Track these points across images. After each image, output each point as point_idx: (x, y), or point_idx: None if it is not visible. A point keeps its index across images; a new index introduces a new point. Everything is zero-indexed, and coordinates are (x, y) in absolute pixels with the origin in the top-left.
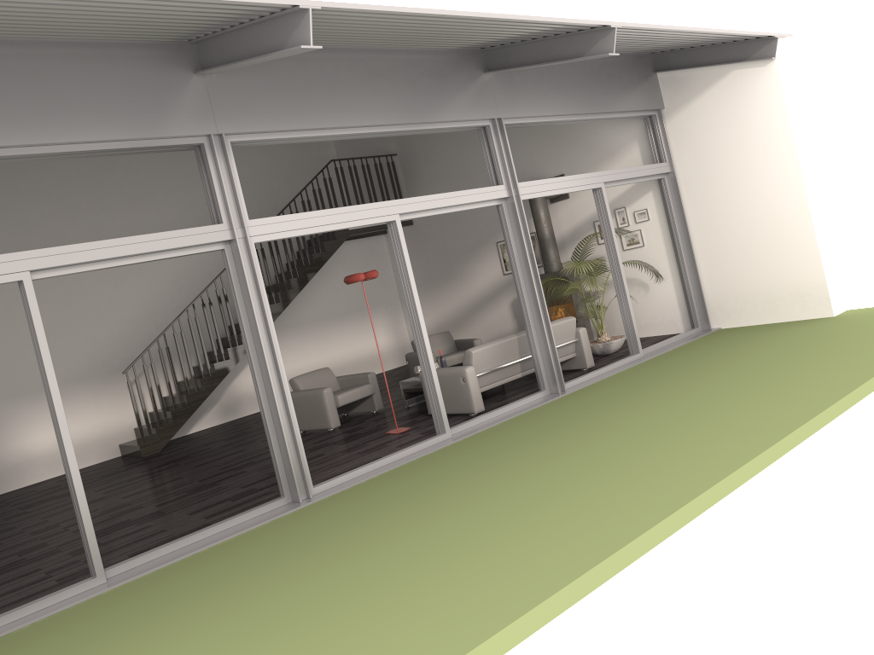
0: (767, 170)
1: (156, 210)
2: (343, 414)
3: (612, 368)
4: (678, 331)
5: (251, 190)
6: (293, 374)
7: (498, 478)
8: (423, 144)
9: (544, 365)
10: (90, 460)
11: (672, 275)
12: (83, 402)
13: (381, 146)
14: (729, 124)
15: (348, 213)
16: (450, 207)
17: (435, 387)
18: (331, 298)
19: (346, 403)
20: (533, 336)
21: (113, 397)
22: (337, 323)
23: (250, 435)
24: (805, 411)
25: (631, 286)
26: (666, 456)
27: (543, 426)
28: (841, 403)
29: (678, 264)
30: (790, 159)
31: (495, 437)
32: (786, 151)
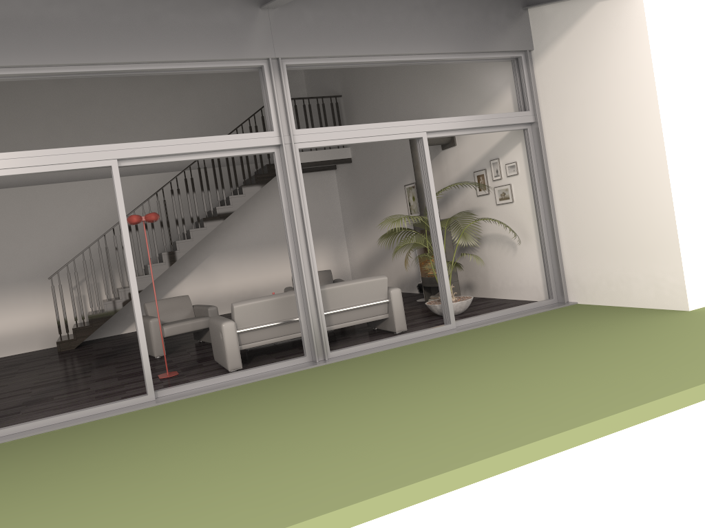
0: (627, 124)
1: (130, 139)
2: (198, 341)
3: (405, 339)
4: (540, 298)
5: (219, 125)
6: (228, 290)
7: (35, 483)
8: (357, 86)
9: (307, 329)
10: (33, 347)
11: (536, 236)
12: (31, 298)
13: (332, 87)
14: (591, 68)
15: (45, 157)
16: (197, 154)
17: (140, 346)
18: (273, 225)
19: (172, 335)
20: (297, 297)
21: (59, 296)
22: (277, 248)
23: (130, 347)
24: (374, 484)
25: (502, 243)
26: (146, 516)
27: (219, 408)
28: (441, 481)
29: (538, 226)
30: (651, 112)
31: (172, 411)
32: (647, 101)
